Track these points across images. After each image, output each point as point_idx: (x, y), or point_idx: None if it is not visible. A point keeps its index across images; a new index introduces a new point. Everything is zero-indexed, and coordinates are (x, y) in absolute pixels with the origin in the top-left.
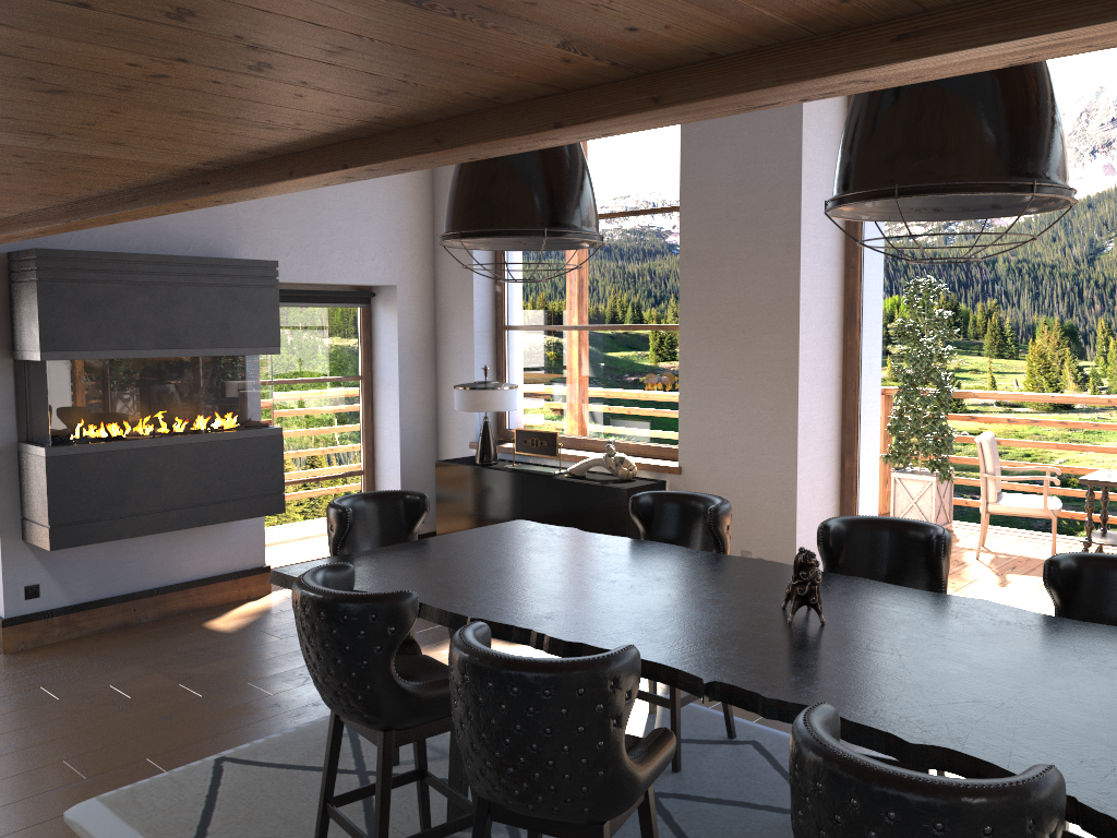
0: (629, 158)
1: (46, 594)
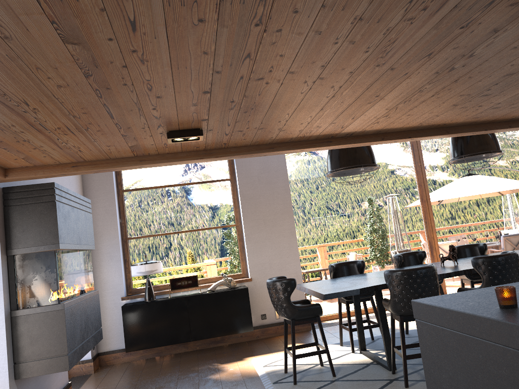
0: None
1: None
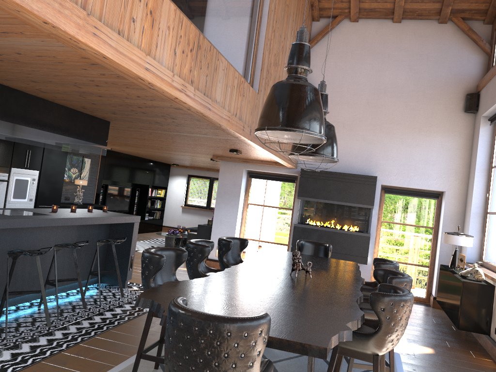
0: None
1: None
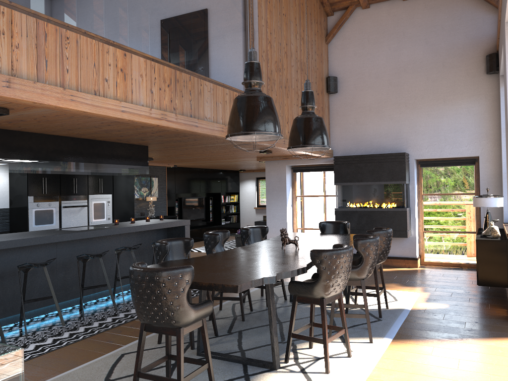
0: None
1: None
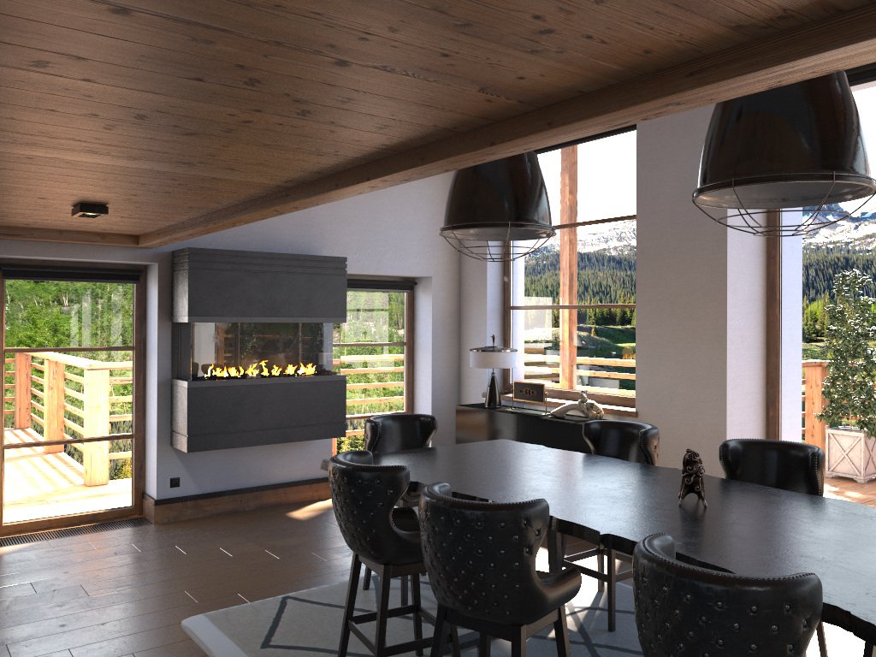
0: (601, 181)
1: (183, 484)
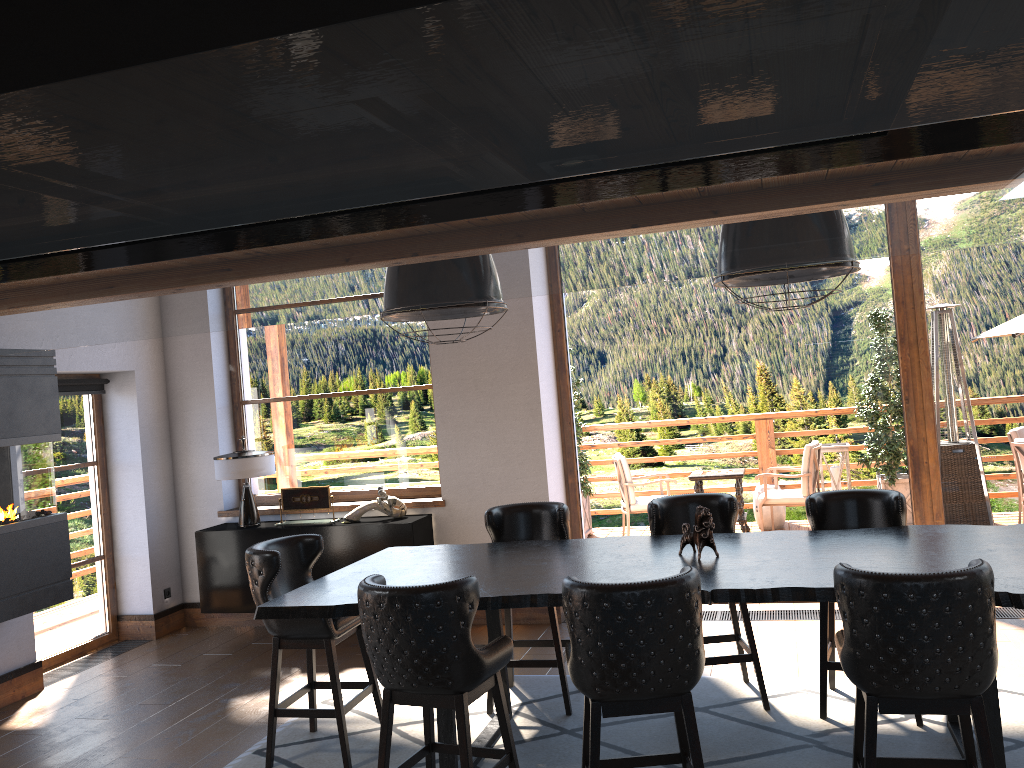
0: None
1: None
